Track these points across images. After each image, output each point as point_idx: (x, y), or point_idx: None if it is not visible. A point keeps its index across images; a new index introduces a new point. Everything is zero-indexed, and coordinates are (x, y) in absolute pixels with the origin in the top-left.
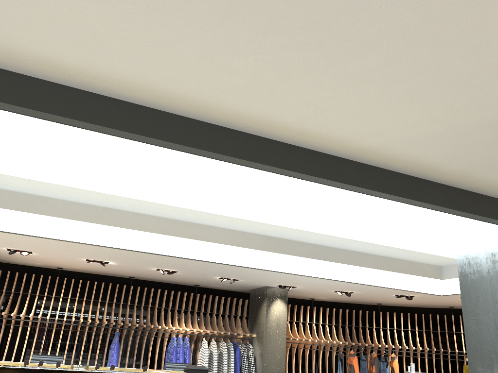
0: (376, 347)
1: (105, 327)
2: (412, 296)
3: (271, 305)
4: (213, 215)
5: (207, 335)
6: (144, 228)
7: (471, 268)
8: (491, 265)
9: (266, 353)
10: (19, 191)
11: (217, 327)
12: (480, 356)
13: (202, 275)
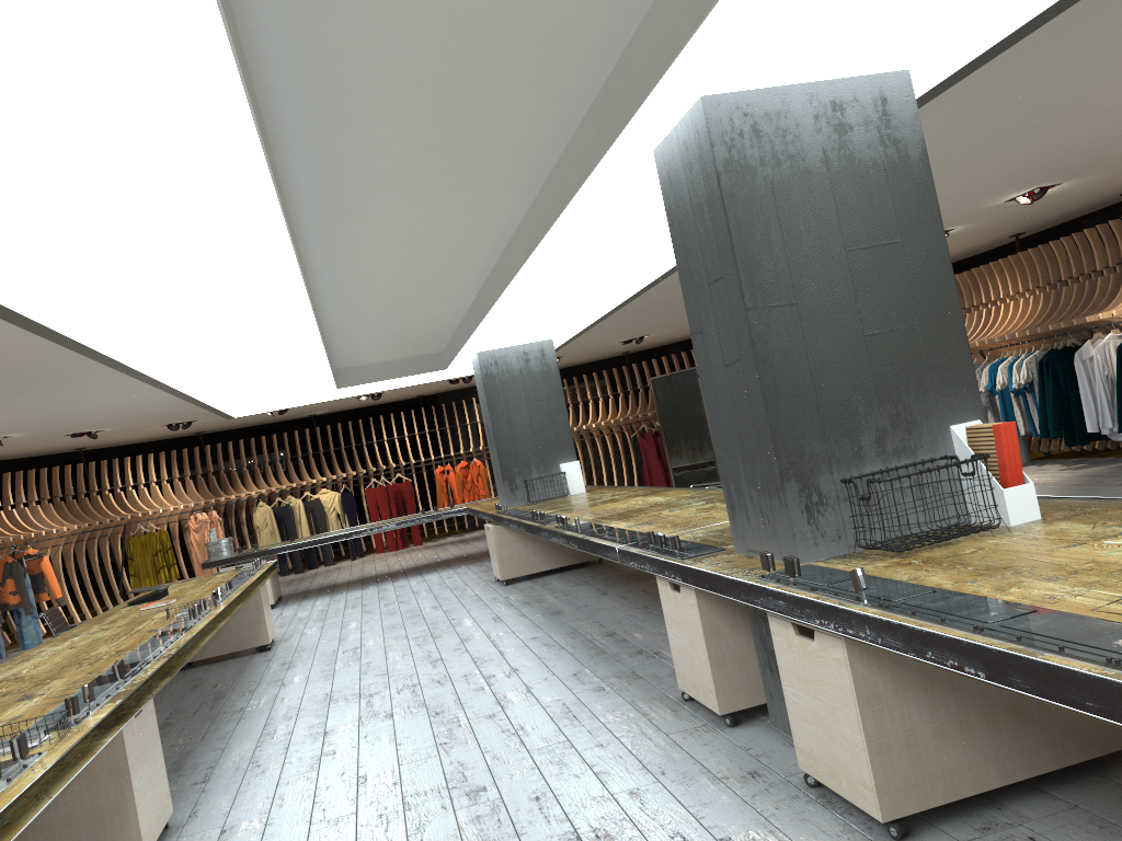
0: None
1: None
2: (96, 432)
3: None
4: (383, 298)
5: None
6: (316, 315)
7: (499, 369)
8: (523, 364)
9: None
10: (306, 235)
11: None
12: (515, 457)
13: None
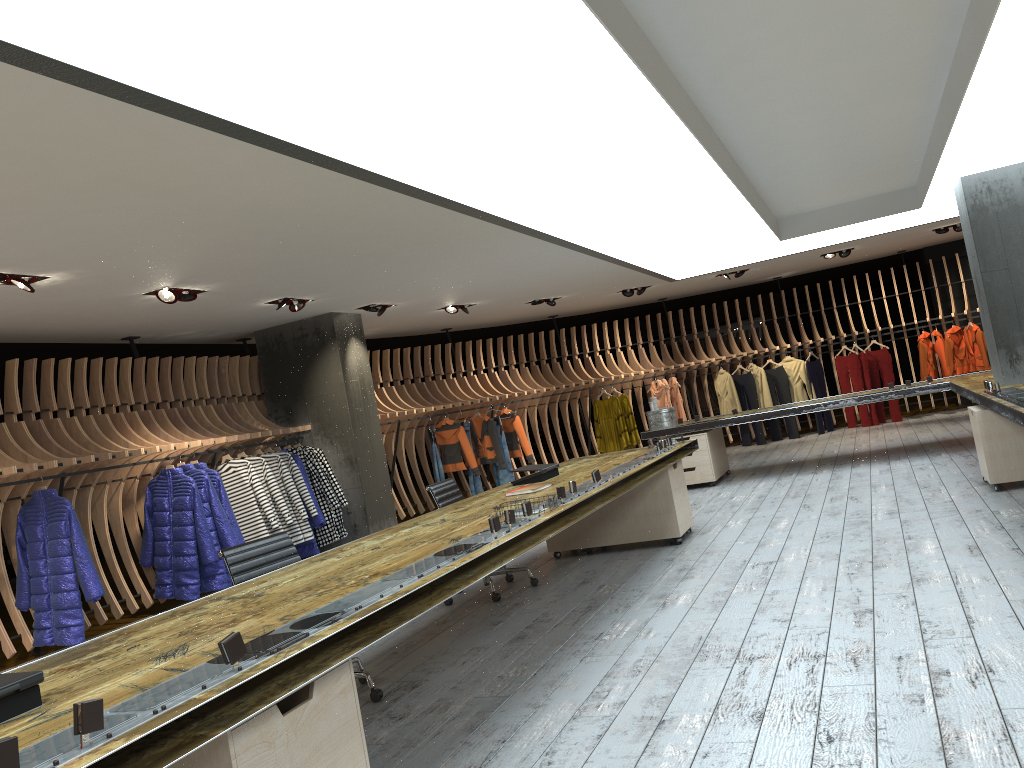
0: (470, 407)
1: (6, 484)
2: (554, 299)
3: (346, 353)
4: (797, 93)
5: (230, 448)
6: (687, 119)
7: (994, 197)
8: None
9: (361, 454)
10: None
11: (218, 428)
12: (1016, 317)
13: (244, 298)
